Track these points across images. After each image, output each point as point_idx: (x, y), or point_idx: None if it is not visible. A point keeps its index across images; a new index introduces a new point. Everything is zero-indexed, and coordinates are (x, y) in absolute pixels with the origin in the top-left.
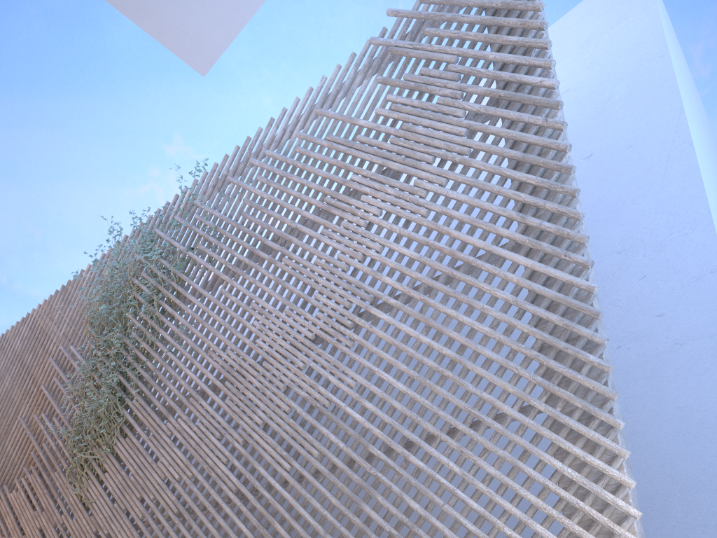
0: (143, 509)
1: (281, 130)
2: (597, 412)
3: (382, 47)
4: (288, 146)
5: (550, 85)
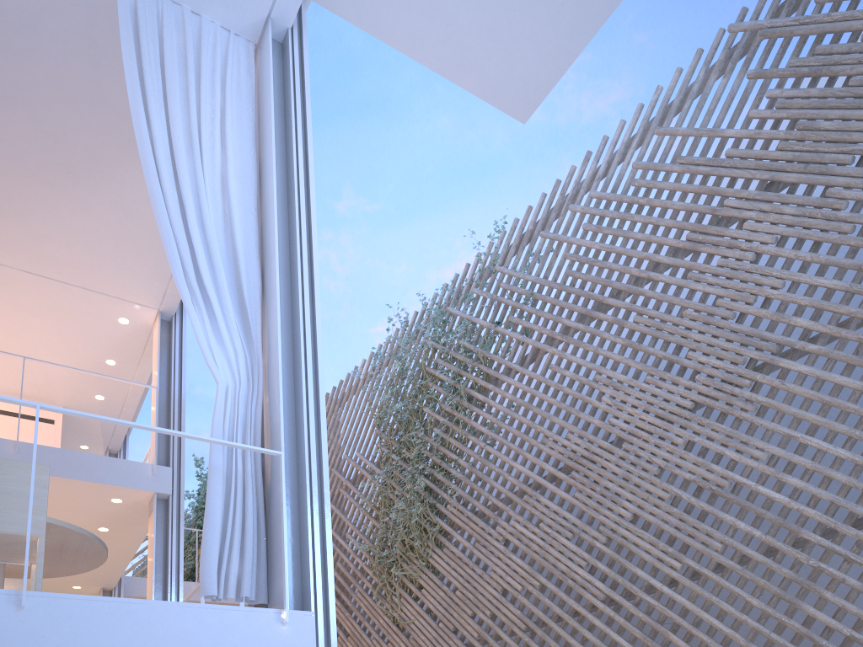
0: (479, 627)
1: (604, 164)
2: None
3: (745, 33)
4: (618, 180)
5: None
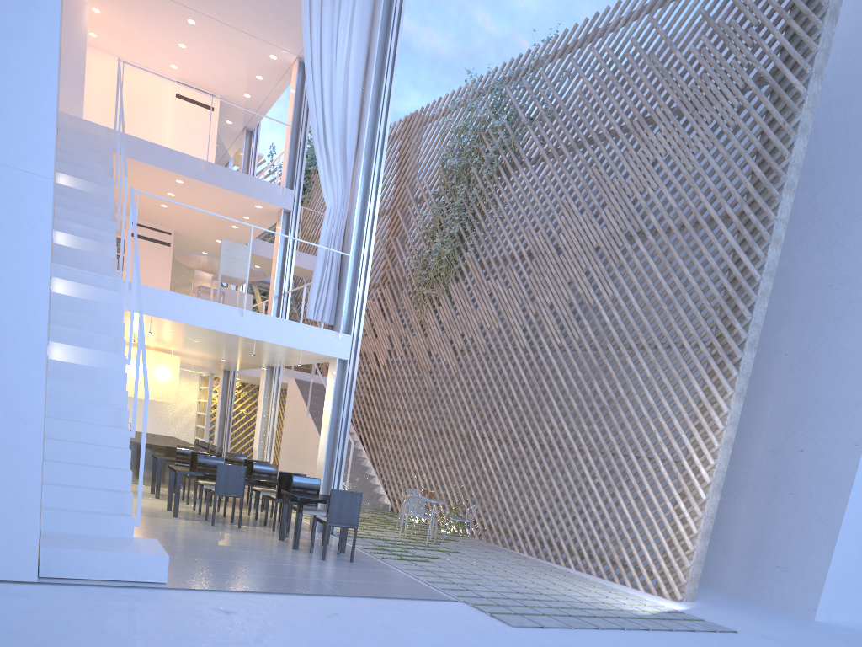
0: (463, 343)
1: (622, 20)
2: (726, 362)
3: None
4: (624, 42)
5: (798, 91)
